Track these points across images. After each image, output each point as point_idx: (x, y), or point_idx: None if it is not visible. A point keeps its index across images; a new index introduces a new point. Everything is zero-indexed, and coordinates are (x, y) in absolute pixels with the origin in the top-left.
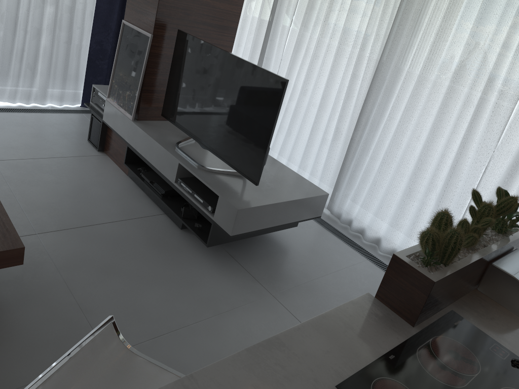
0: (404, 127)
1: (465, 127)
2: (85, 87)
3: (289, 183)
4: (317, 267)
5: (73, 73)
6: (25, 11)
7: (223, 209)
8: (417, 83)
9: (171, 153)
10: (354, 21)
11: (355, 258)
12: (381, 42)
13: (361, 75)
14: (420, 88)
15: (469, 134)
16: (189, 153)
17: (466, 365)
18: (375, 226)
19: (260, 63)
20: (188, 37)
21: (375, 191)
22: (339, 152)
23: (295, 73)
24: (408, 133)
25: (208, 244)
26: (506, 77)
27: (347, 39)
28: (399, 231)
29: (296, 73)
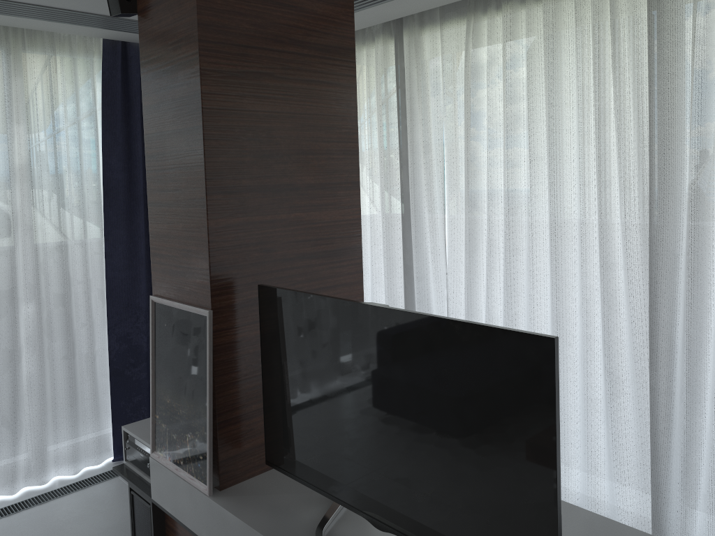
0: None
1: None
2: (115, 423)
3: None
4: None
5: (89, 405)
6: None
7: None
8: None
9: None
10: (565, 170)
11: None
12: (636, 190)
13: (618, 260)
14: None
15: None
16: None
17: None
18: None
19: (408, 288)
20: (283, 294)
21: None
22: (631, 420)
23: (480, 289)
24: None
25: None
26: None
27: (564, 205)
28: None
29: (482, 289)
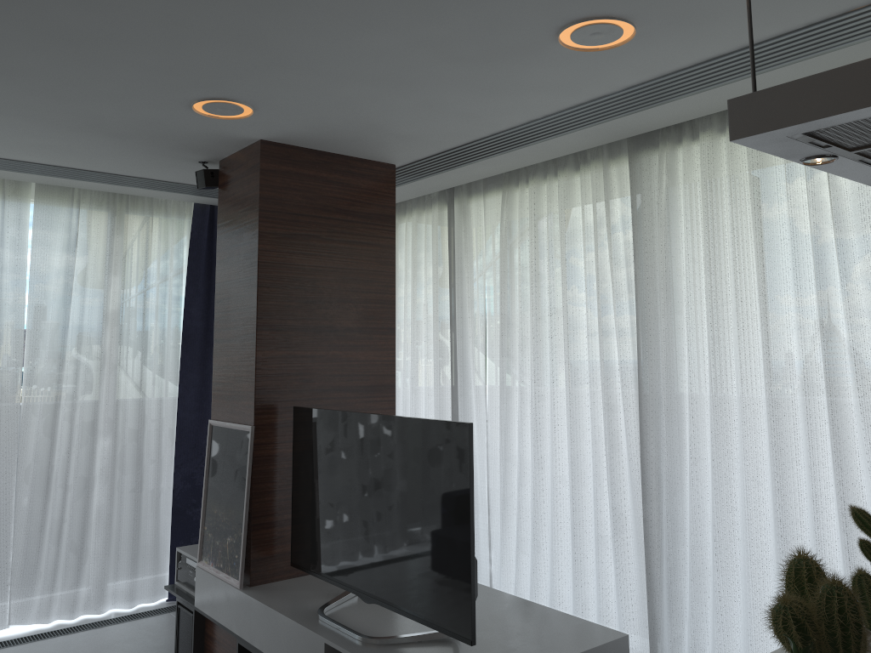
0: (724, 467)
1: (826, 432)
2: (172, 563)
3: (544, 631)
4: None
5: (150, 541)
6: (64, 454)
7: None
8: (712, 383)
9: (310, 628)
10: (578, 322)
11: None
12: (630, 339)
13: (619, 402)
14: (721, 390)
15: (839, 442)
16: (344, 620)
17: None
18: None
19: None
20: (310, 412)
21: (725, 611)
22: (634, 555)
23: (515, 435)
24: (737, 477)
25: None
26: (848, 324)
27: (577, 353)
28: None
29: (517, 436)
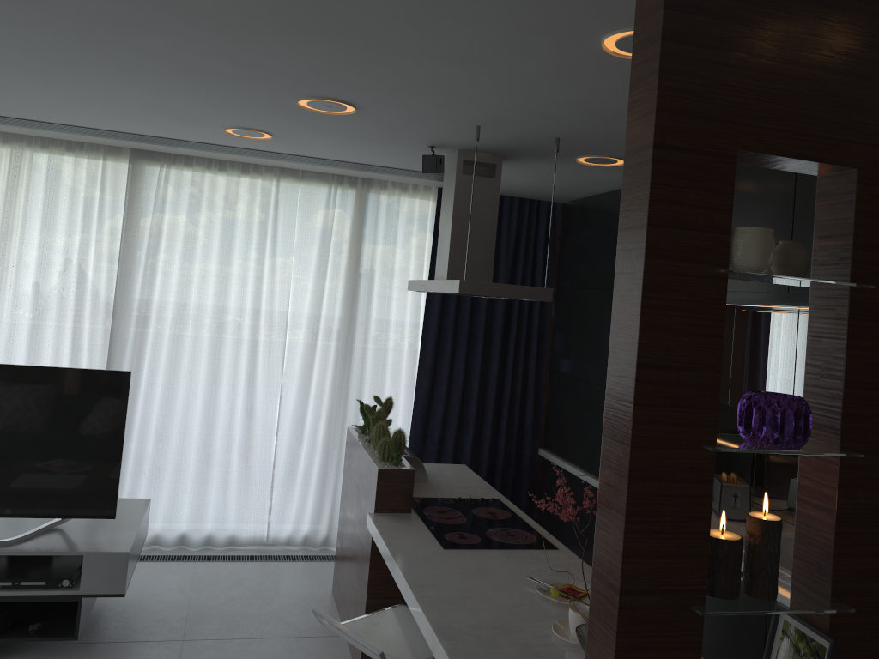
0: (175, 388)
1: (244, 365)
2: None
3: None
4: (172, 595)
5: None
6: None
7: (99, 567)
8: (178, 334)
9: None
10: (51, 277)
11: (185, 567)
12: (104, 297)
13: (84, 343)
14: (182, 339)
15: (254, 371)
16: None
17: (452, 512)
18: (176, 521)
19: None
20: None
21: (161, 479)
22: None
23: None
24: (181, 394)
25: (78, 635)
26: (270, 306)
27: (47, 303)
28: (208, 511)
29: None
